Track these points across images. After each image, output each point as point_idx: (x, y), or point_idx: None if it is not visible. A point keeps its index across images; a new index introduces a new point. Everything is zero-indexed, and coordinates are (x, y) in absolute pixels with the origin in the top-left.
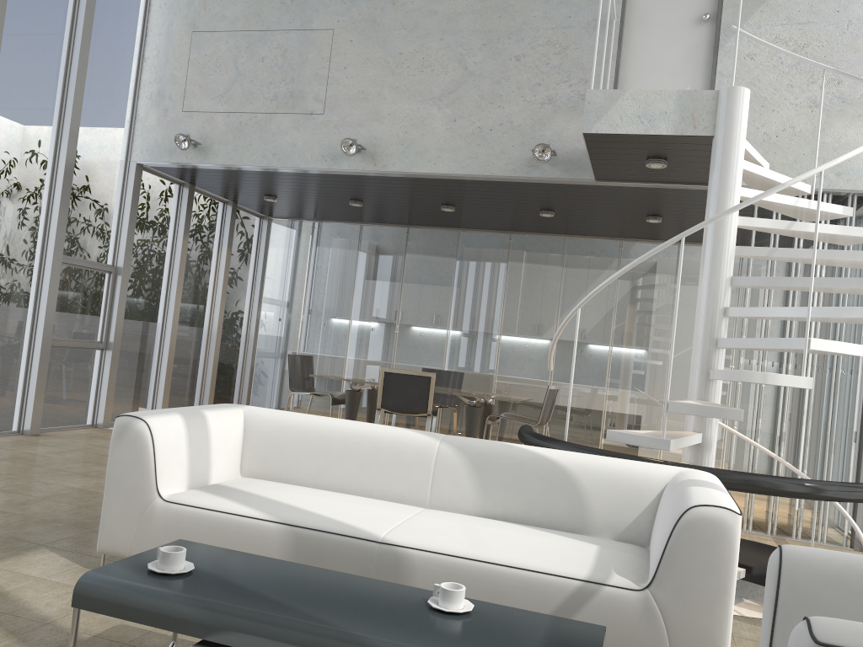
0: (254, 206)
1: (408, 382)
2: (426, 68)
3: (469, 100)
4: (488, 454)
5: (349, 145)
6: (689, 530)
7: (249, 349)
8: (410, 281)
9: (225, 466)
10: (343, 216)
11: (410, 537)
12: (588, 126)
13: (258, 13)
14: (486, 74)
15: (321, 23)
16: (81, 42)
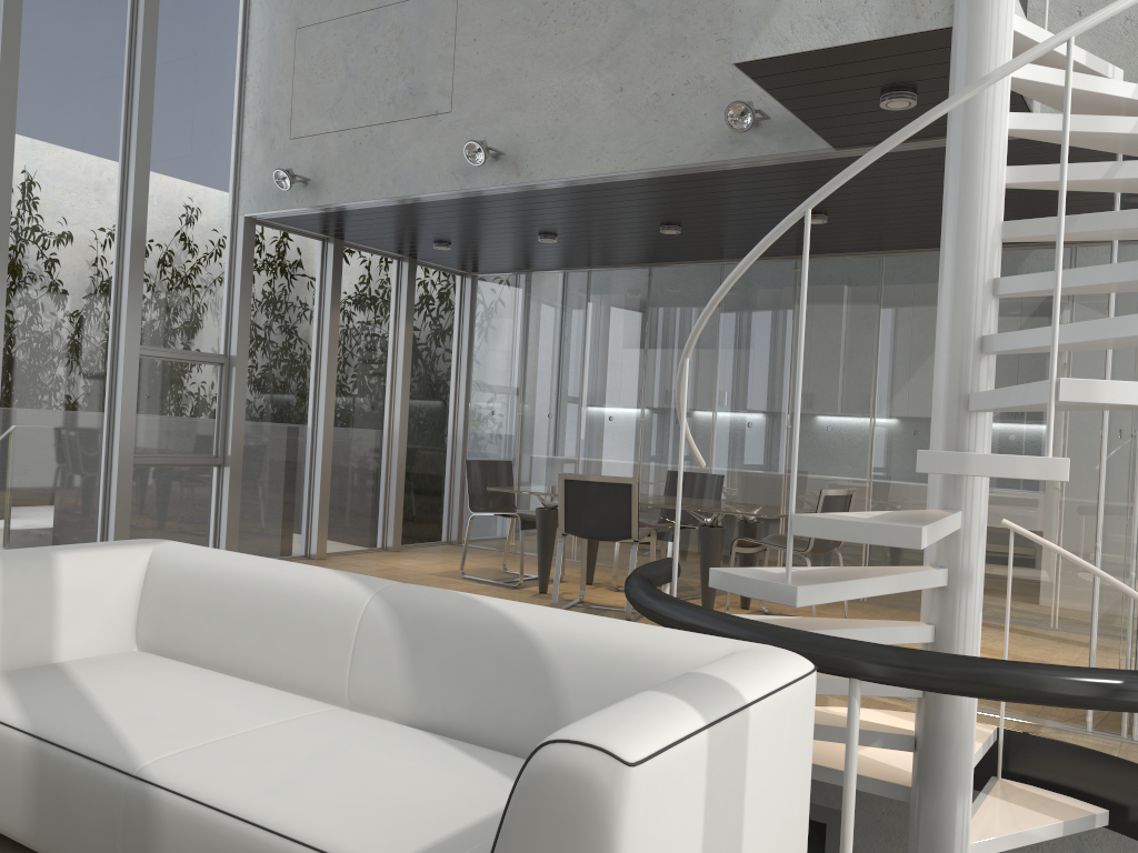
0: (439, 260)
1: (599, 494)
2: (579, 18)
3: (639, 55)
4: (431, 617)
5: (476, 150)
6: (533, 793)
7: (458, 455)
8: (656, 345)
9: (95, 634)
10: (556, 261)
11: (183, 769)
12: (741, 51)
13: None
14: (662, 9)
15: None
16: (141, 65)
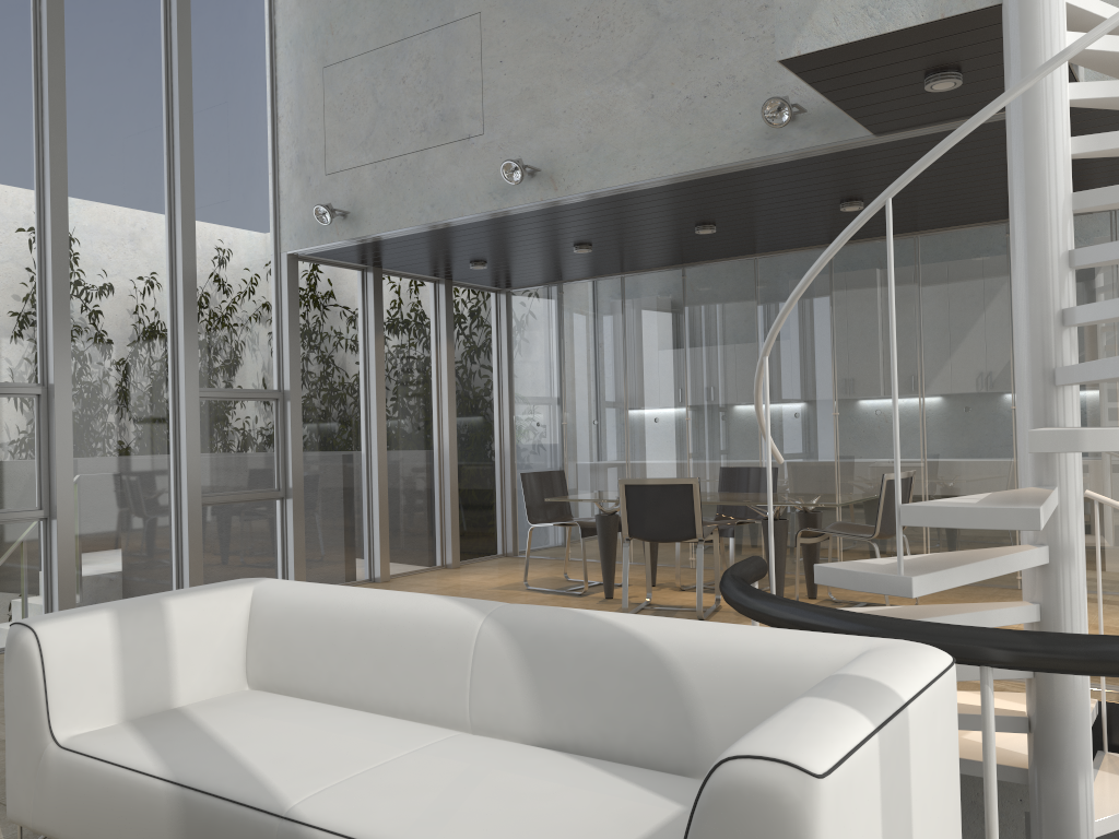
0: (474, 279)
1: (660, 496)
2: (604, 30)
3: (667, 61)
4: (548, 636)
5: (512, 169)
6: (717, 811)
7: (507, 468)
8: (695, 344)
9: (209, 676)
10: (590, 270)
11: (332, 807)
12: (784, 48)
13: (390, 20)
14: (687, 14)
15: (464, 8)
16: (179, 116)
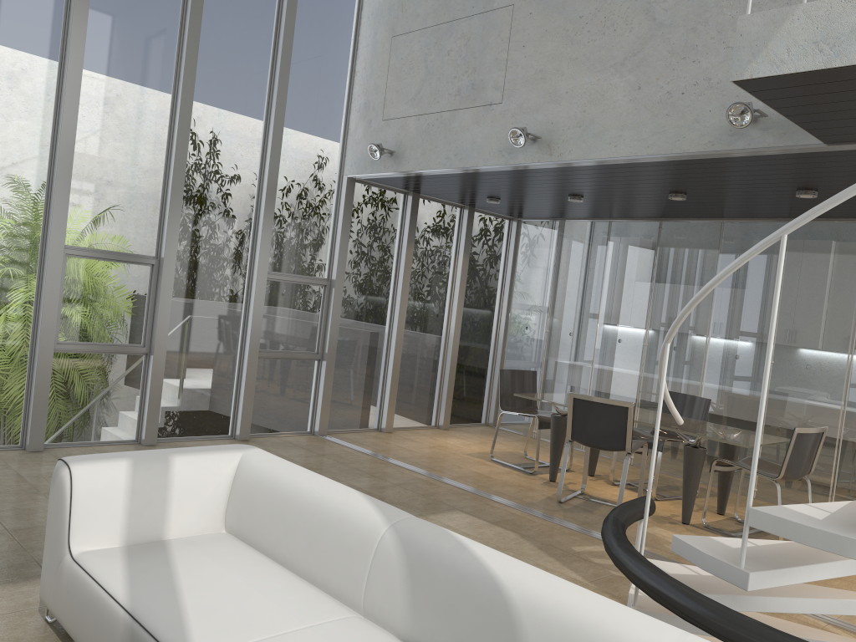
0: (491, 209)
1: (600, 412)
2: (608, 29)
3: (656, 60)
4: (429, 557)
5: (518, 135)
6: None
7: (497, 358)
8: (661, 285)
9: (195, 518)
10: (583, 213)
11: None
12: (739, 70)
13: (445, 4)
14: (678, 22)
15: None
16: (279, 67)
